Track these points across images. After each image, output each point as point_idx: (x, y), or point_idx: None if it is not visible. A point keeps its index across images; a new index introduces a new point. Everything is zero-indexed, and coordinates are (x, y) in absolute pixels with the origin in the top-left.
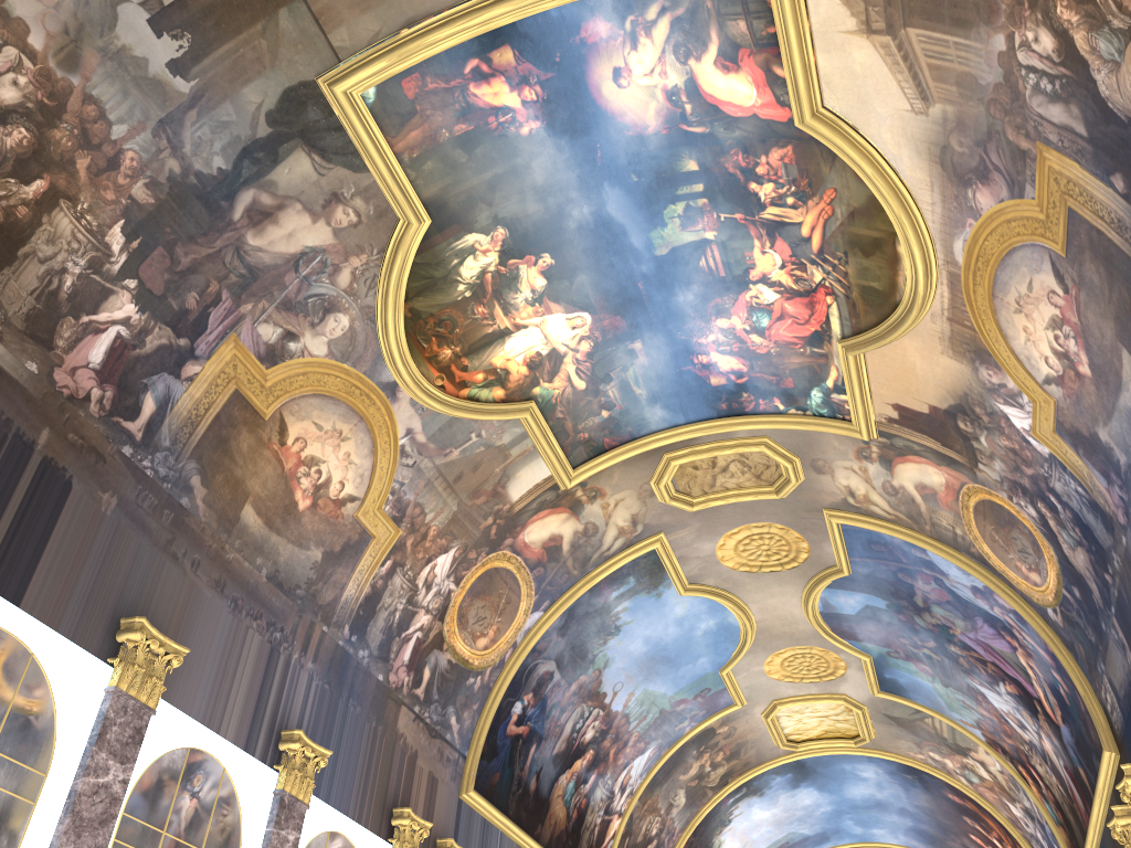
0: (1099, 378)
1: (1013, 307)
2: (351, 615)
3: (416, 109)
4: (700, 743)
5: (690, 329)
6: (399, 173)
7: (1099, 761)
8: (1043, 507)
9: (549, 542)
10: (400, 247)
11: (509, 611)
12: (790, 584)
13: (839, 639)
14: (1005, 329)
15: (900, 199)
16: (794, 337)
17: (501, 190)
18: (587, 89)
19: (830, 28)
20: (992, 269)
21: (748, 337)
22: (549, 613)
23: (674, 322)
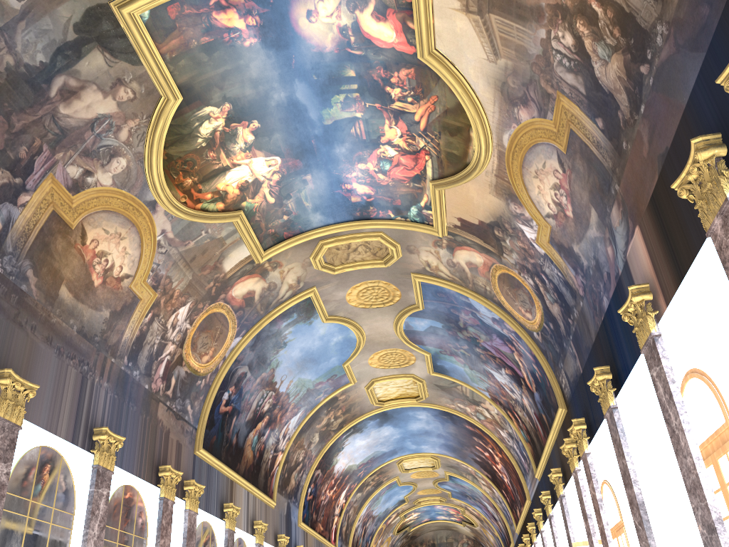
0: (577, 219)
1: (533, 174)
2: (128, 350)
3: (176, 26)
4: (329, 406)
5: (342, 169)
6: (163, 67)
7: (555, 412)
8: (537, 280)
9: (247, 295)
10: (162, 115)
11: (222, 338)
12: (387, 314)
13: (413, 344)
14: (527, 185)
15: (476, 107)
16: (404, 177)
17: (229, 80)
18: (289, 21)
19: (444, 5)
20: (523, 153)
21: (376, 175)
22: (245, 337)
23: (332, 164)
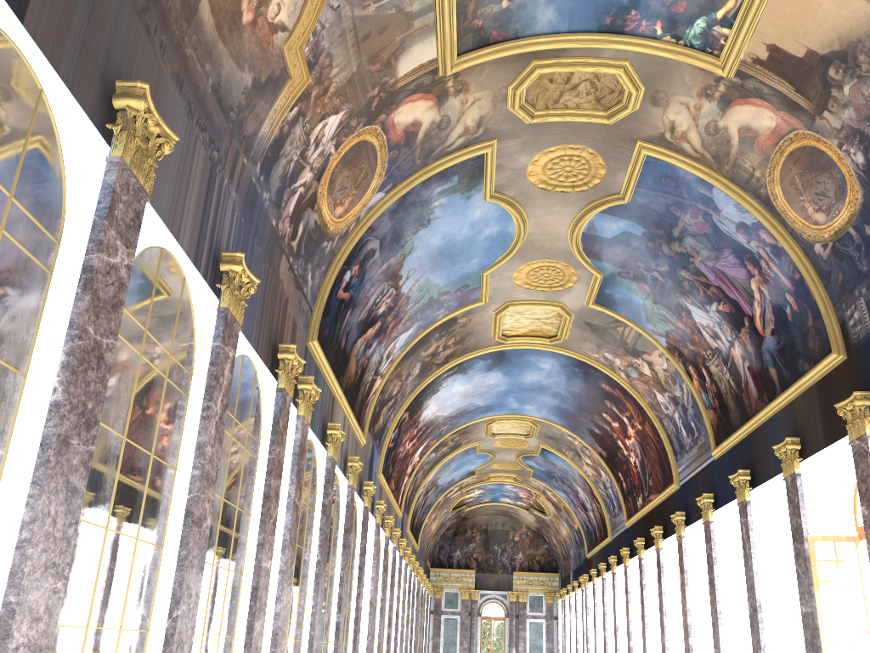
0: None
1: None
2: (263, 154)
3: None
4: (444, 329)
5: None
6: None
7: (808, 362)
8: None
9: (410, 127)
10: None
11: (363, 186)
12: (570, 206)
13: (585, 258)
14: None
15: None
16: None
17: None
18: None
19: None
20: None
21: None
22: (389, 196)
23: None
